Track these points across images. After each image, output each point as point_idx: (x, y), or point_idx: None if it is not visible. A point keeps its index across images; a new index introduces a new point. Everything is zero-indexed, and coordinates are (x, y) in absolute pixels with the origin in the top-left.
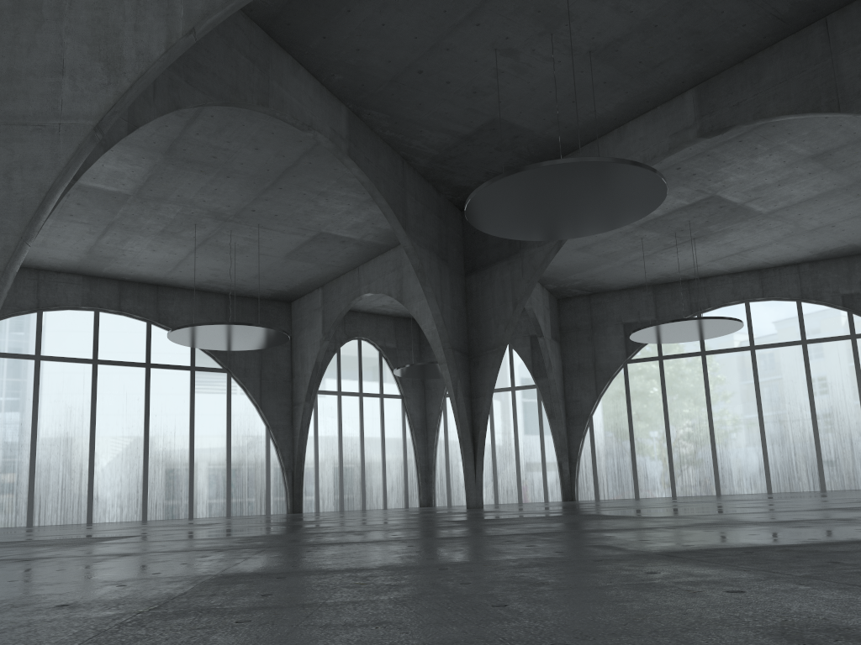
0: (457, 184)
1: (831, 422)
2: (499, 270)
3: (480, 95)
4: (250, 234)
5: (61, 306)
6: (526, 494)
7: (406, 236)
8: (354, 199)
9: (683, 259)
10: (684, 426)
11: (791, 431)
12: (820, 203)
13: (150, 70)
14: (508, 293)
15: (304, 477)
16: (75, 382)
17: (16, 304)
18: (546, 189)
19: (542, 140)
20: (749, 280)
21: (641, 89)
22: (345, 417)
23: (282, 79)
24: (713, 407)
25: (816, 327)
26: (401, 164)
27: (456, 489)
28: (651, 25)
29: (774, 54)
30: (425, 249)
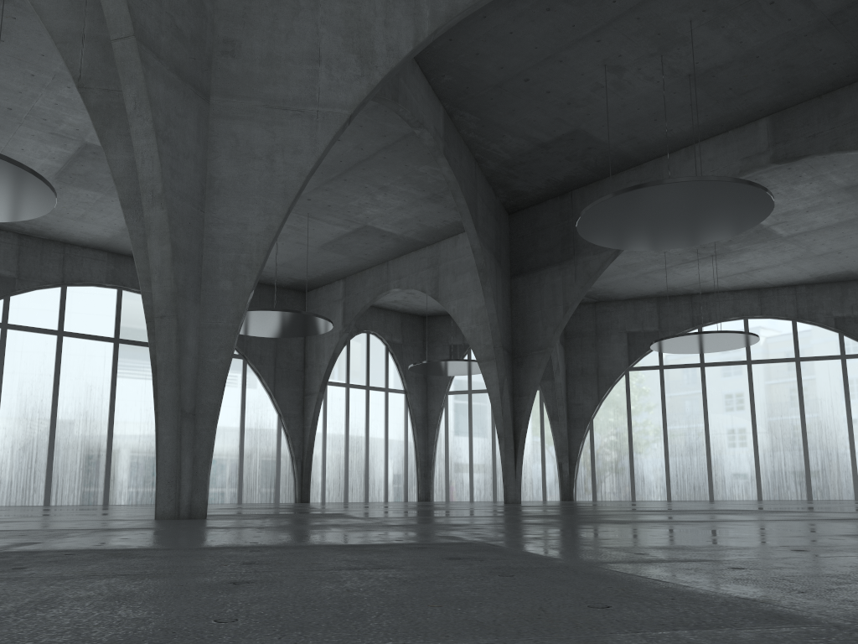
0: (516, 188)
1: (820, 435)
2: (549, 274)
3: (573, 106)
4: (296, 223)
5: (86, 282)
6: (525, 492)
7: (476, 236)
8: (412, 195)
9: (694, 275)
10: (681, 433)
11: (782, 442)
12: (836, 231)
13: (397, 65)
14: (558, 297)
15: (312, 467)
16: (96, 360)
17: (41, 277)
18: (665, 203)
19: (612, 153)
20: (749, 298)
21: (721, 113)
22: (352, 410)
23: (406, 76)
24: (709, 417)
25: (809, 346)
26: (474, 165)
27: (454, 485)
28: (753, 56)
29: (854, 92)
30: (488, 250)
